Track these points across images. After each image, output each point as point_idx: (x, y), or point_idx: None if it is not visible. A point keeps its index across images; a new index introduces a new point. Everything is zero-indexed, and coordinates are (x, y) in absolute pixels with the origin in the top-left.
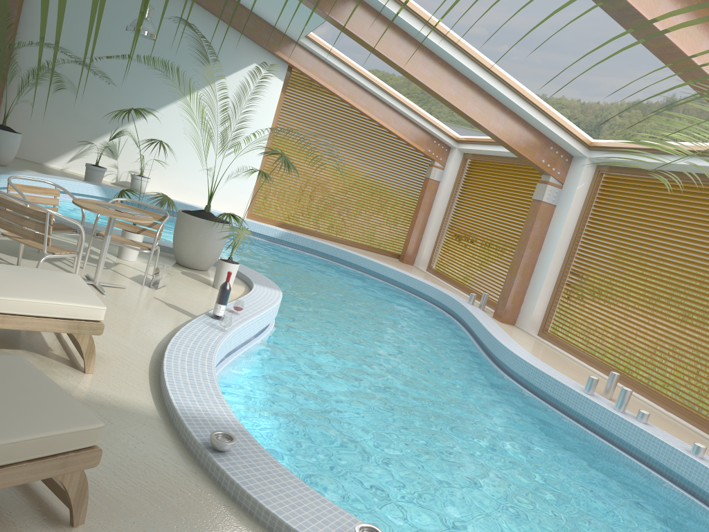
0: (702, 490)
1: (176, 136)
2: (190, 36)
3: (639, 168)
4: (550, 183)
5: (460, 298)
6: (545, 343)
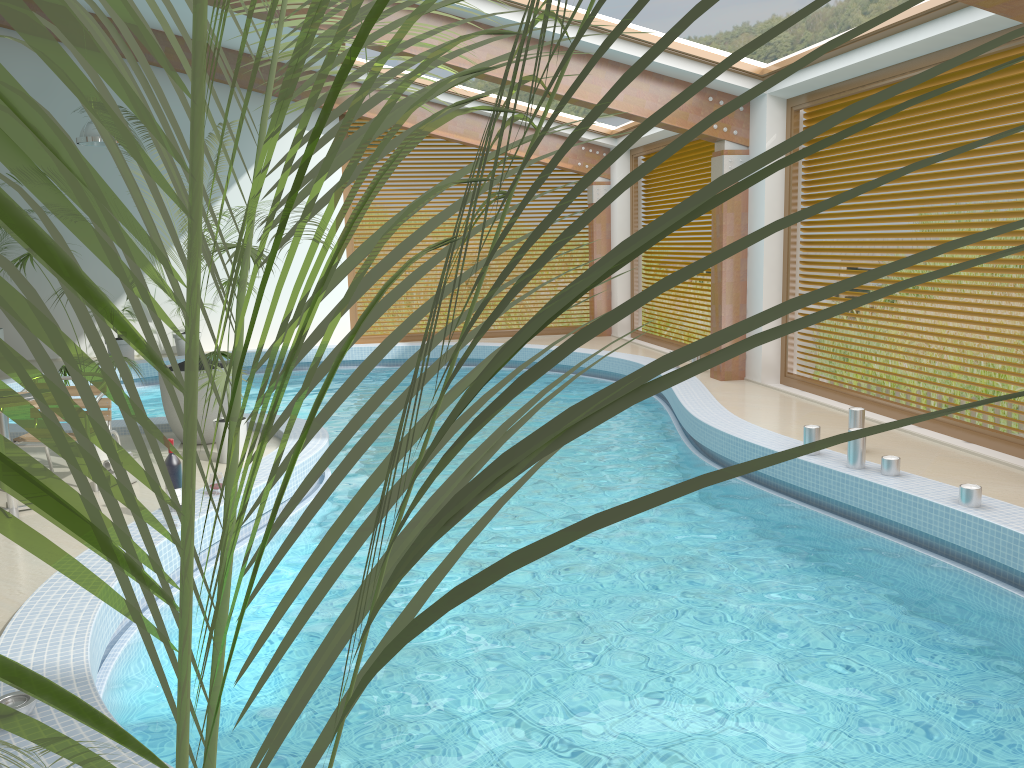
0: (990, 558)
1: (219, 262)
2: None
3: (838, 83)
4: (726, 151)
5: None
6: (786, 392)
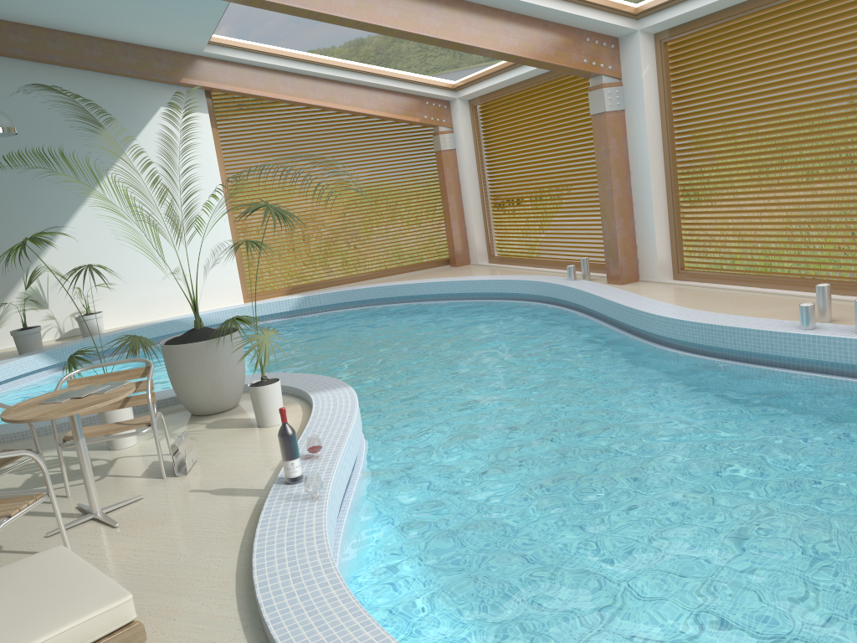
0: None
1: (108, 243)
2: (63, 109)
3: (715, 12)
4: (605, 85)
5: (555, 278)
6: (691, 285)
